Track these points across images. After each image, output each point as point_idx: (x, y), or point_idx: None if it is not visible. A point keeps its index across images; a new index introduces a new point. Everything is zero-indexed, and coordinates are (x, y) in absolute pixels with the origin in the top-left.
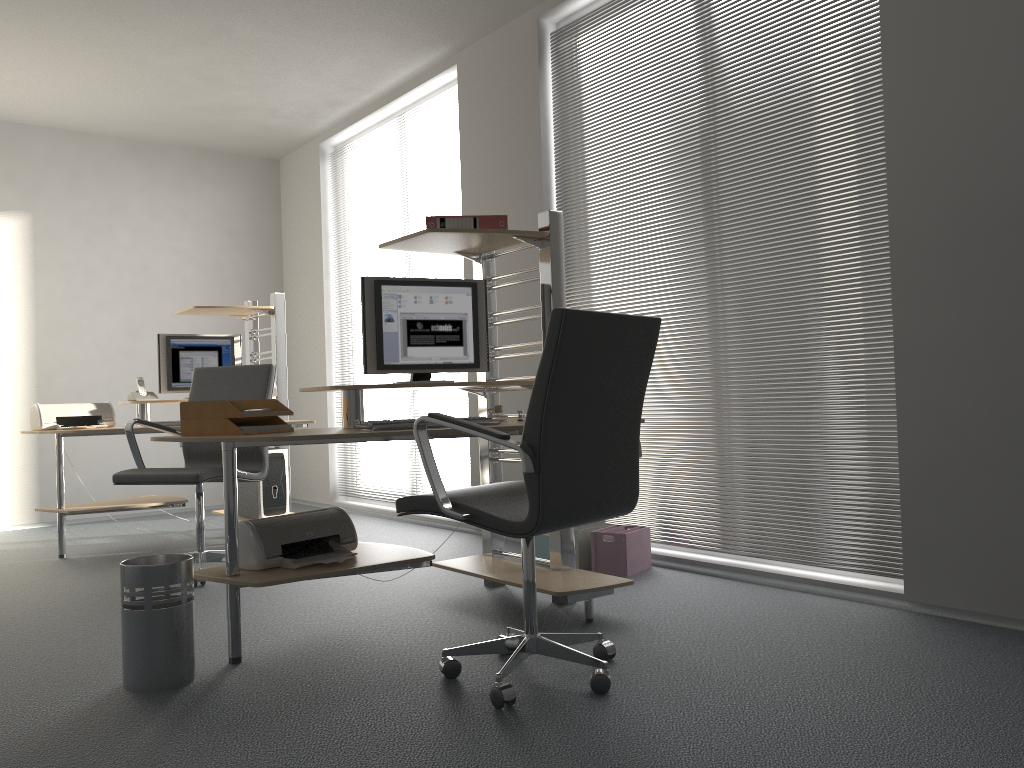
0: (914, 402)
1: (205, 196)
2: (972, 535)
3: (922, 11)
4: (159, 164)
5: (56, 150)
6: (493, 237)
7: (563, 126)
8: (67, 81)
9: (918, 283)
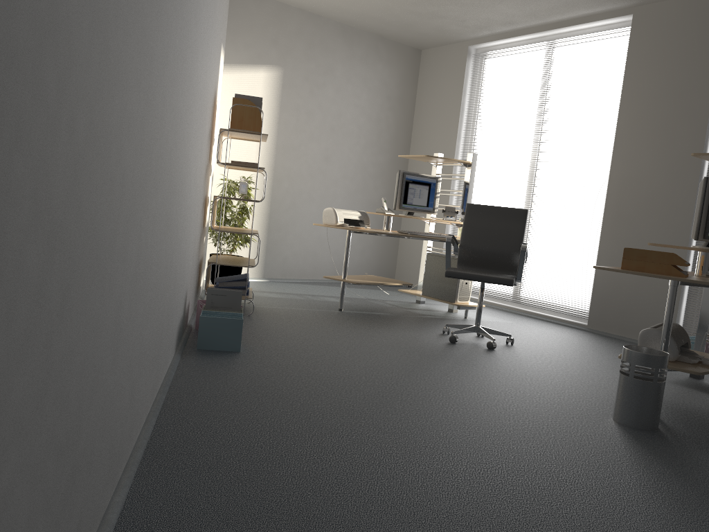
0: None
1: (378, 70)
2: None
3: None
4: (356, 44)
5: (301, 25)
6: None
7: None
8: None
9: None
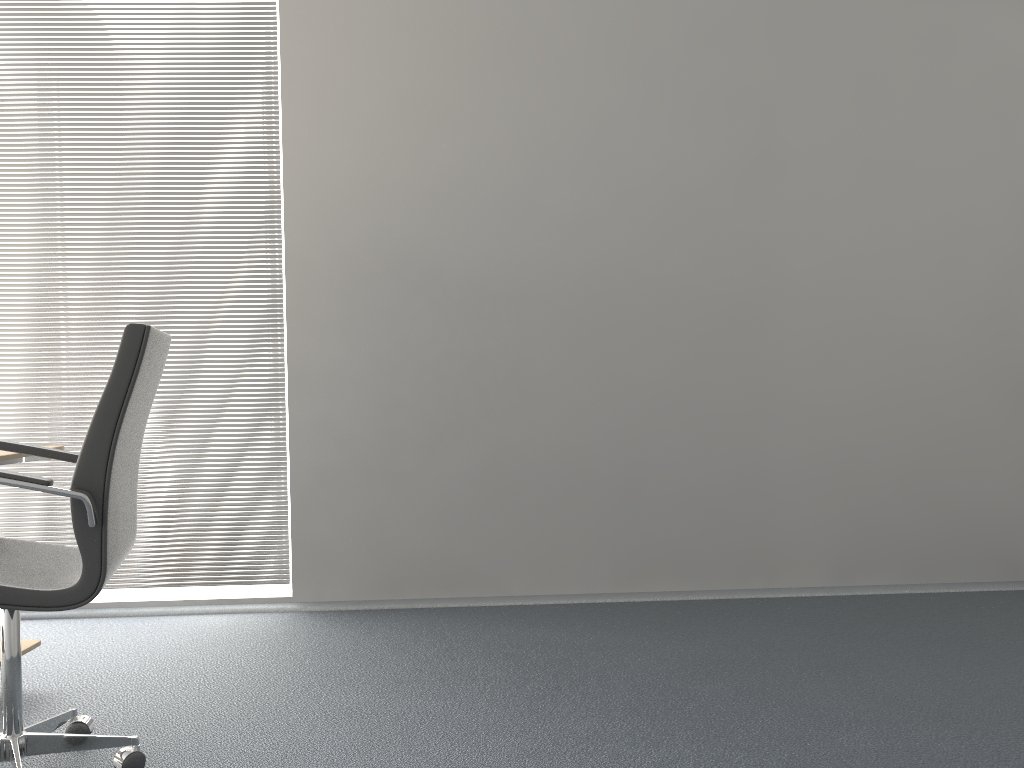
0: (306, 420)
1: None
2: (356, 534)
3: (322, 67)
4: None
5: None
6: None
7: None
8: None
9: (312, 312)
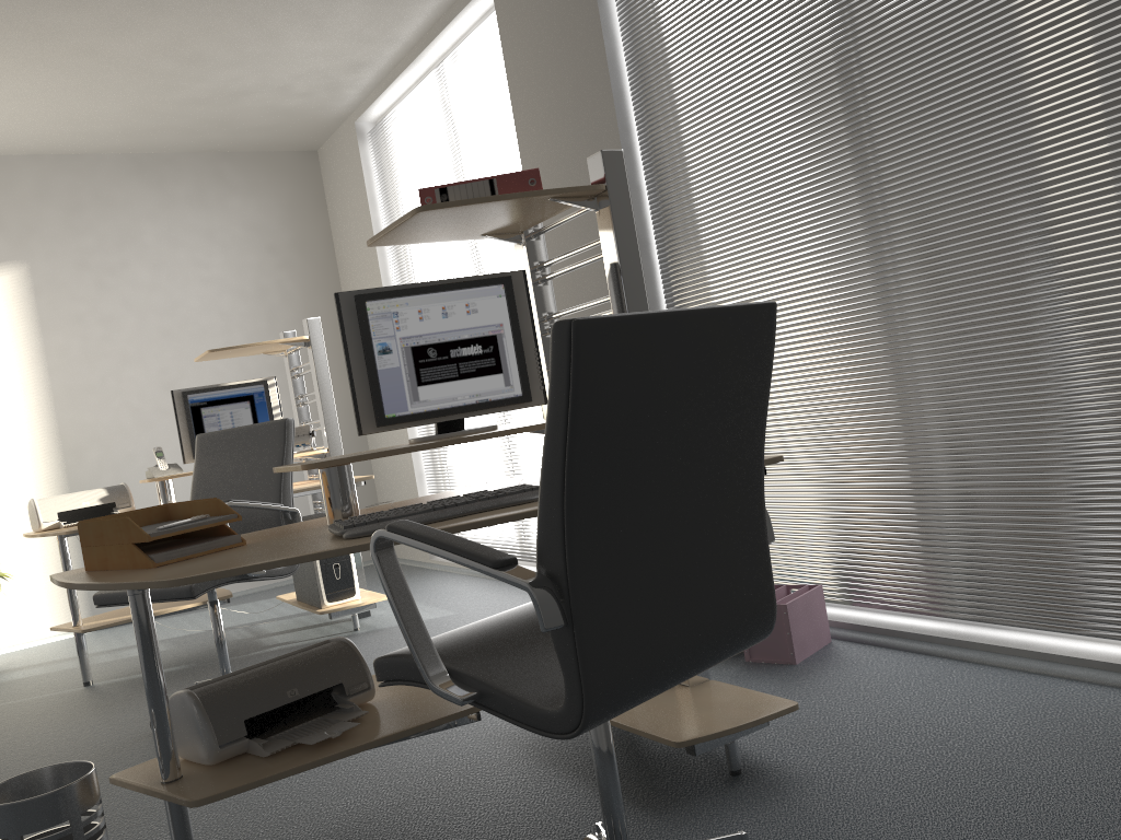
0: None
1: (233, 209)
2: None
3: None
4: (171, 179)
5: (45, 181)
6: (522, 205)
7: (634, 35)
8: (22, 92)
9: None
